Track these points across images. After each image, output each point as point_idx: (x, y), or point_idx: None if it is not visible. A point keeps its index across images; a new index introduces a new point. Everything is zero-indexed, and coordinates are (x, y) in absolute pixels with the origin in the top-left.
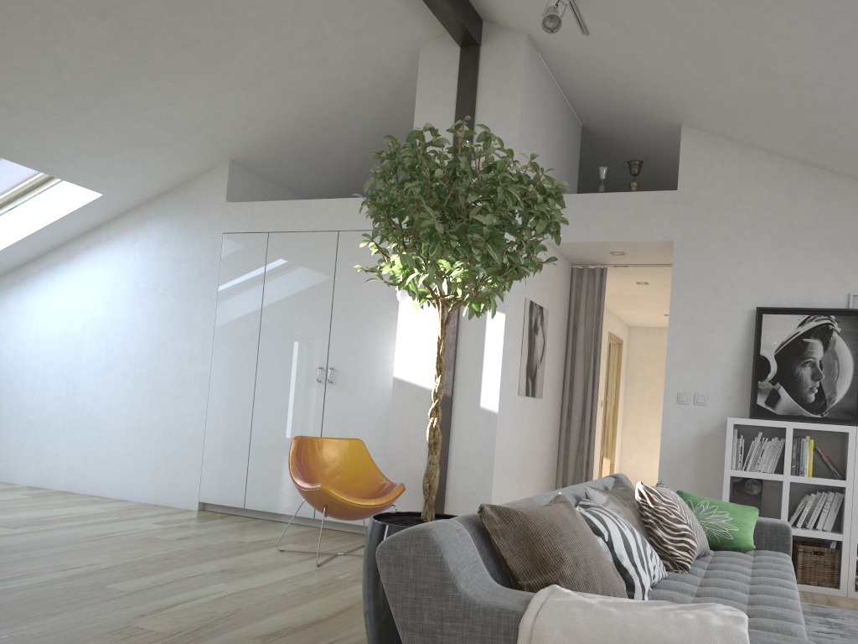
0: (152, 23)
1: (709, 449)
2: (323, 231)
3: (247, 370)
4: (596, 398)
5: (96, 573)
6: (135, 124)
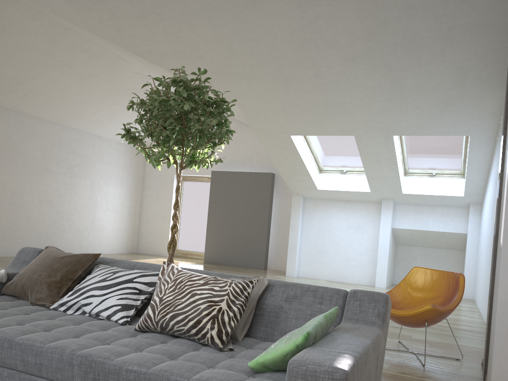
0: (370, 50)
1: None
2: None
3: None
4: None
5: None
6: (430, 95)
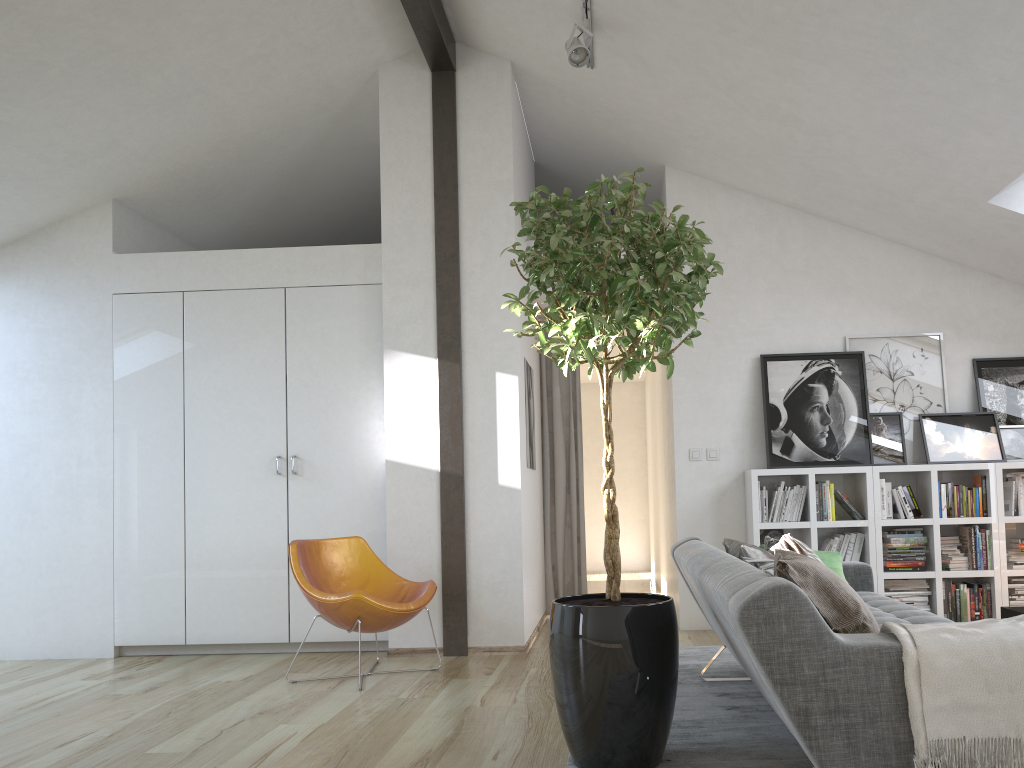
0: (68, 23)
1: (726, 505)
2: (264, 289)
3: (171, 468)
4: (581, 465)
5: (108, 742)
6: (1, 152)
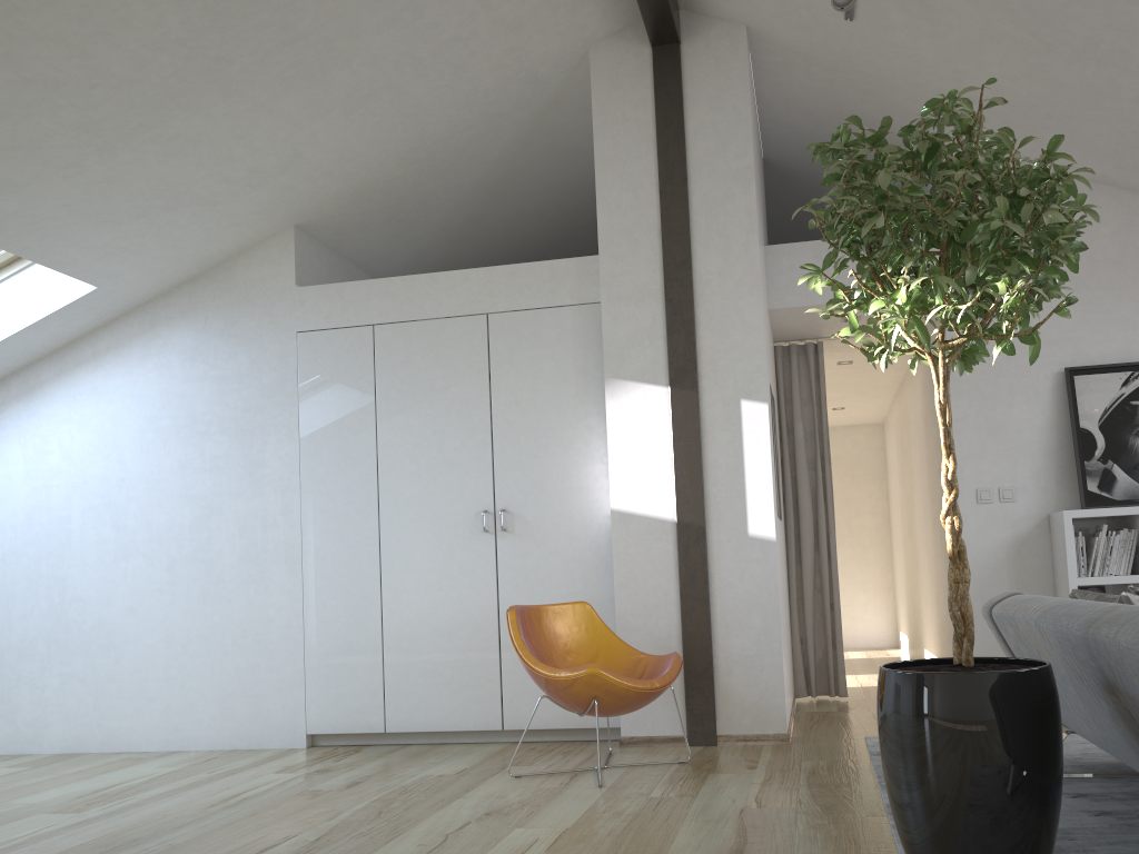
0: (249, 6)
1: (1027, 558)
2: (463, 316)
3: (364, 528)
4: (831, 516)
5: (316, 847)
6: (177, 171)
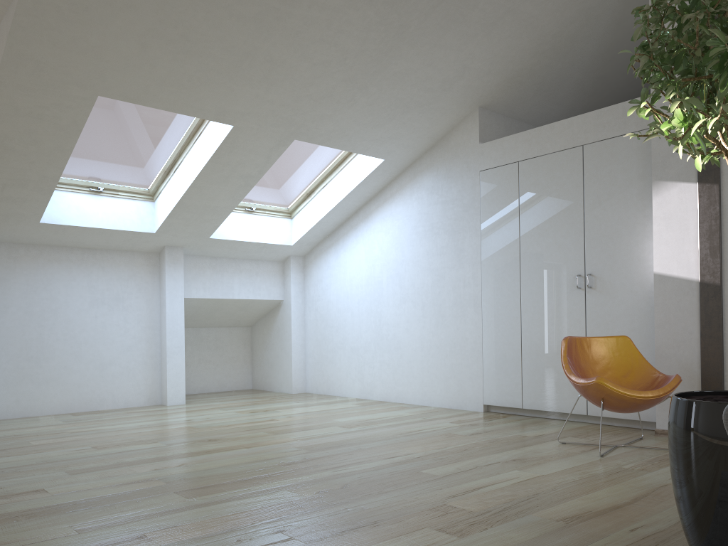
0: None
1: None
2: (568, 149)
3: (512, 286)
4: None
5: (412, 460)
6: (402, 91)
